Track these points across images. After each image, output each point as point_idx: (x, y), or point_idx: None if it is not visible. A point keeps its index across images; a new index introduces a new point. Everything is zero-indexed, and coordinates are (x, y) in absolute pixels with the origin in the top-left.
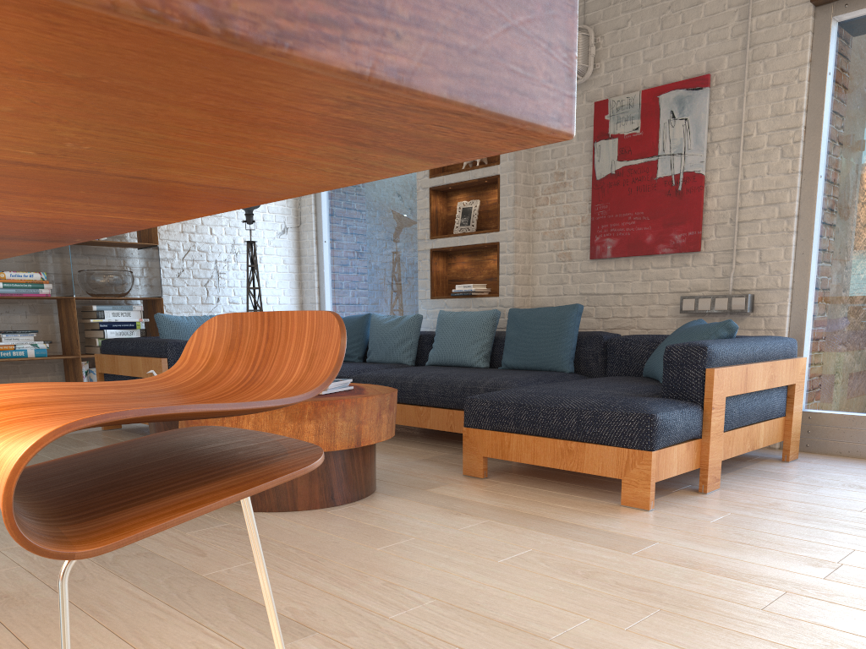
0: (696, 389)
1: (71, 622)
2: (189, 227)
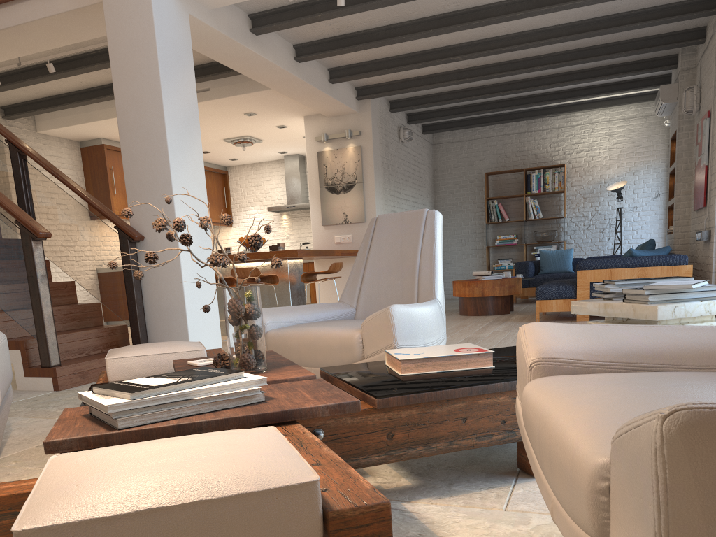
0: (576, 279)
1: None
2: (595, 203)
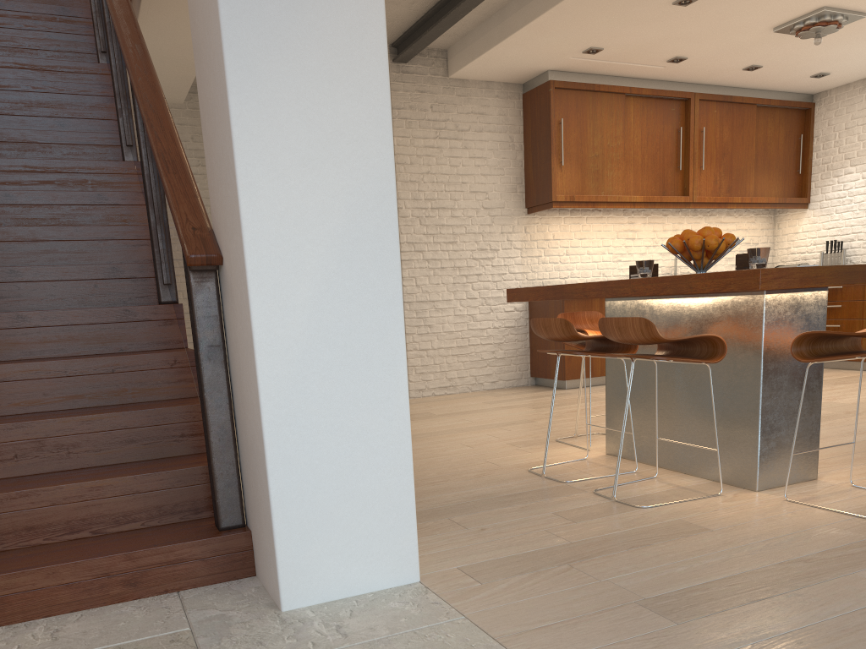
0: None
1: None
2: None
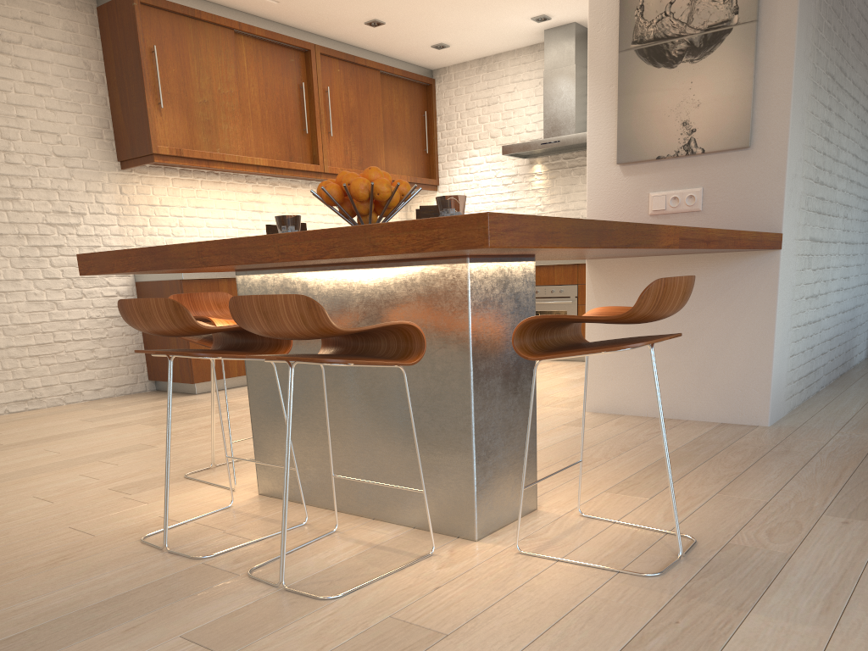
0: None
1: (783, 470)
2: None
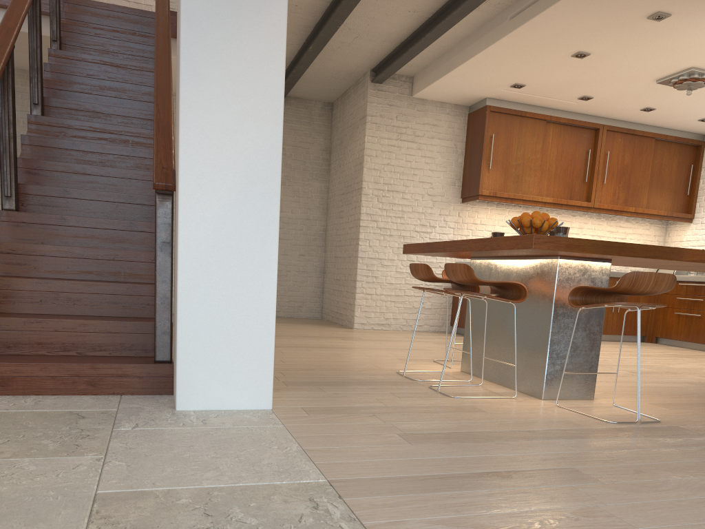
0: None
1: None
2: None
